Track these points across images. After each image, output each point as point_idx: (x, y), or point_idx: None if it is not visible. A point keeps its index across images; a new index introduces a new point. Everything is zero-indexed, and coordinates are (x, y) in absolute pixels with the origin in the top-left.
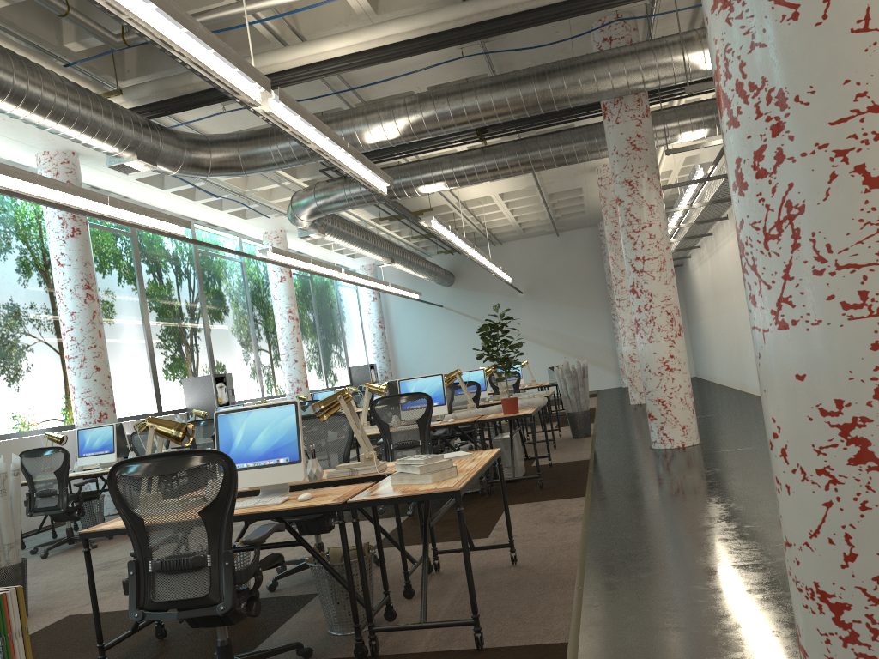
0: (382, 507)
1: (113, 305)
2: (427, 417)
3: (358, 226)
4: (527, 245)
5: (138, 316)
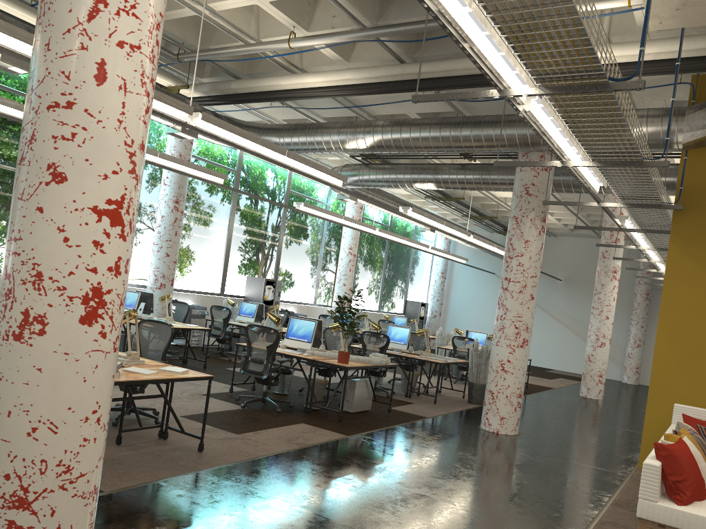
0: (238, 396)
1: (207, 216)
2: (274, 346)
3: (398, 199)
4: (576, 243)
5: (225, 226)
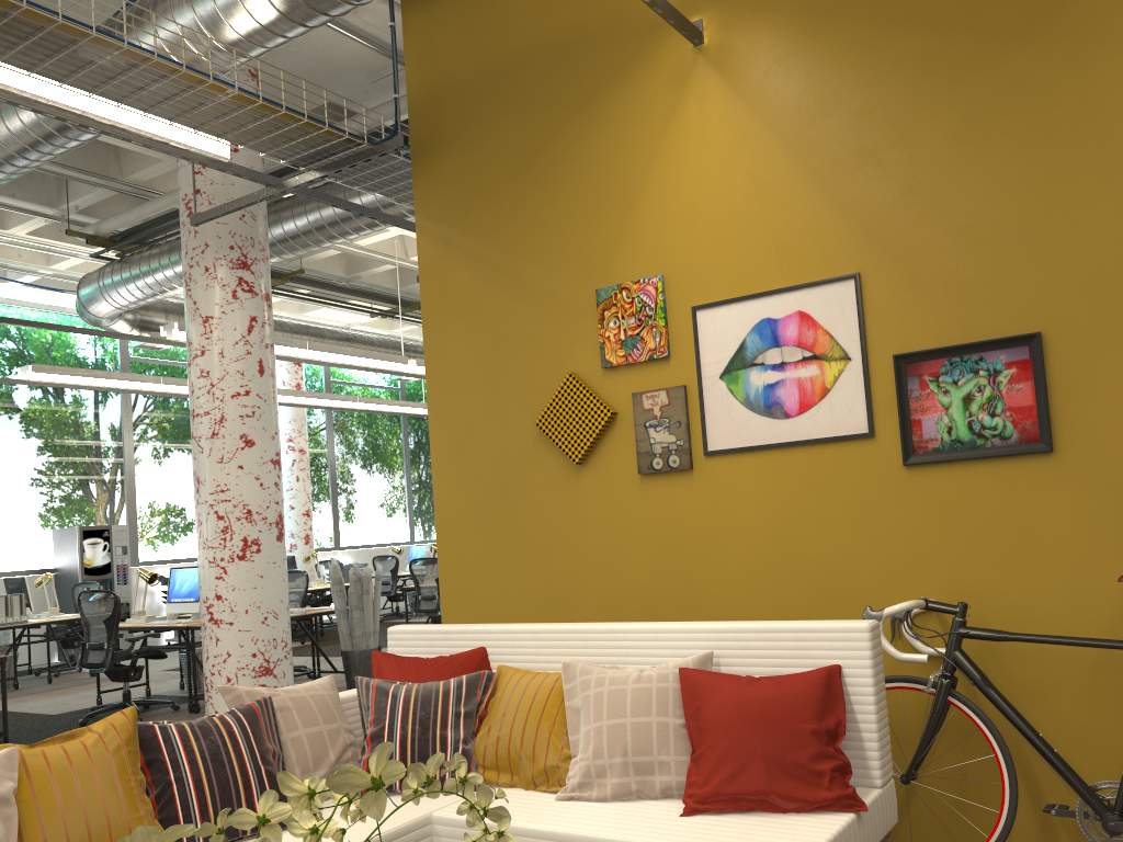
0: None
1: None
2: None
3: (298, 327)
4: None
5: None
